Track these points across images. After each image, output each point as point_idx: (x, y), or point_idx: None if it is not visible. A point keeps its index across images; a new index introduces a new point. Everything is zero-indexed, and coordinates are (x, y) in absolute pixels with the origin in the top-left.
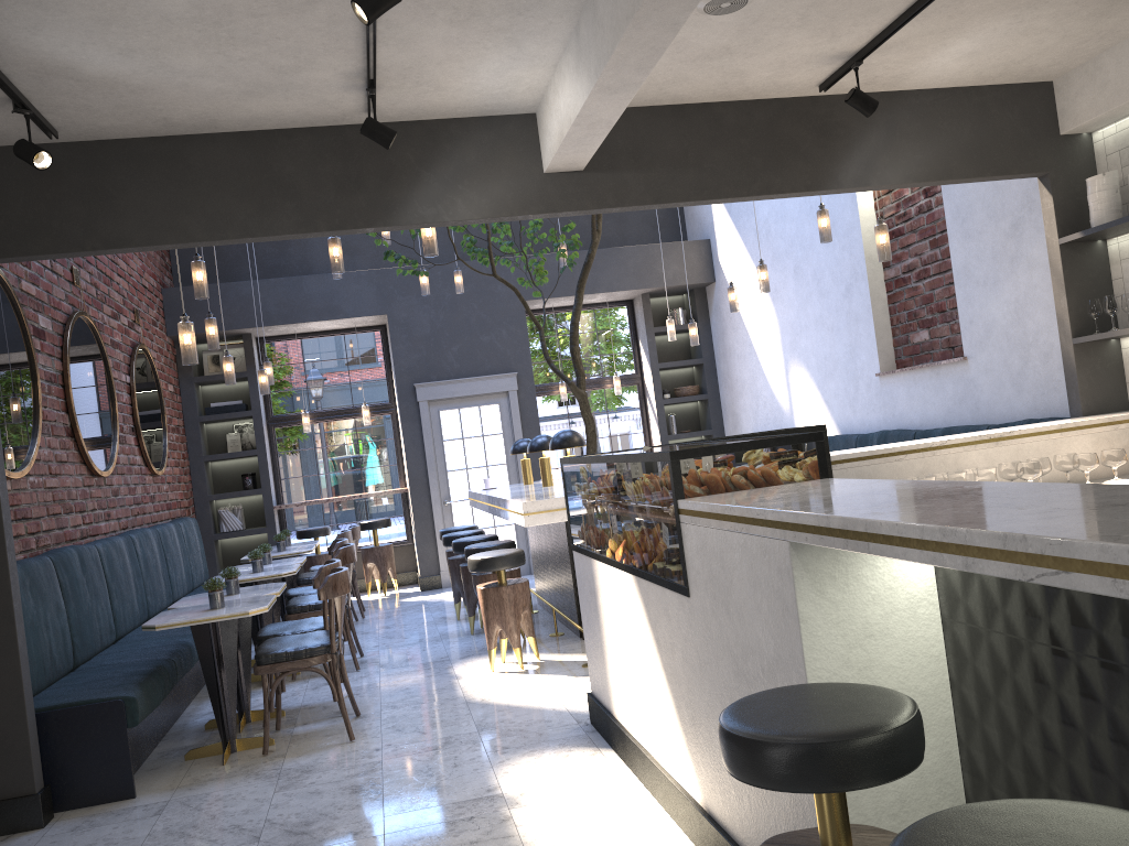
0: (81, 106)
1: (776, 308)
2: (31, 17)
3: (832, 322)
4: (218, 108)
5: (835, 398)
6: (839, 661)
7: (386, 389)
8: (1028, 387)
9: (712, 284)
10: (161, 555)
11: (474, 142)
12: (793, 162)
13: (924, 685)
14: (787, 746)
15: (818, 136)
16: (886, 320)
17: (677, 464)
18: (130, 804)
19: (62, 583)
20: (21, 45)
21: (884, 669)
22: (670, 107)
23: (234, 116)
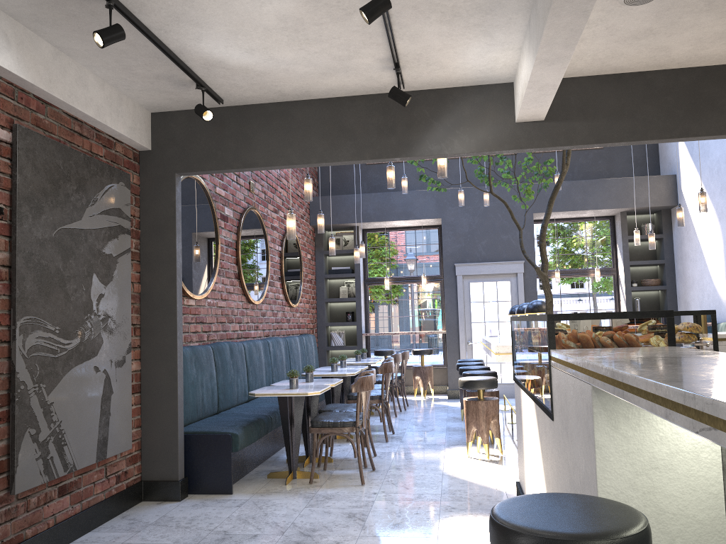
0: (232, 84)
1: (721, 226)
2: (195, 32)
3: None
4: (308, 84)
5: None
6: (626, 483)
7: (438, 266)
8: None
9: (676, 207)
10: (286, 354)
11: (469, 102)
12: (710, 113)
13: (701, 516)
14: (522, 535)
15: None
16: None
17: (552, 323)
18: (227, 497)
19: (216, 362)
20: (193, 49)
21: (666, 496)
22: (613, 75)
23: (318, 88)
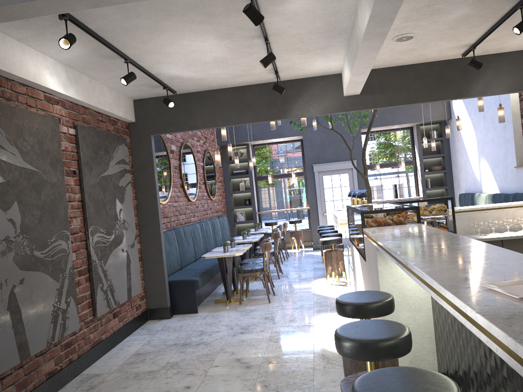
0: (183, 85)
1: (475, 133)
2: (167, 66)
3: (498, 141)
4: (226, 81)
5: (498, 176)
6: (391, 285)
7: (302, 166)
8: None
9: (450, 120)
10: (212, 230)
11: (317, 86)
12: (450, 86)
13: (421, 296)
14: (347, 305)
15: (462, 74)
16: (521, 142)
17: (363, 216)
18: (196, 315)
19: (177, 239)
20: (165, 73)
21: (407, 289)
22: (397, 67)
23: (231, 83)
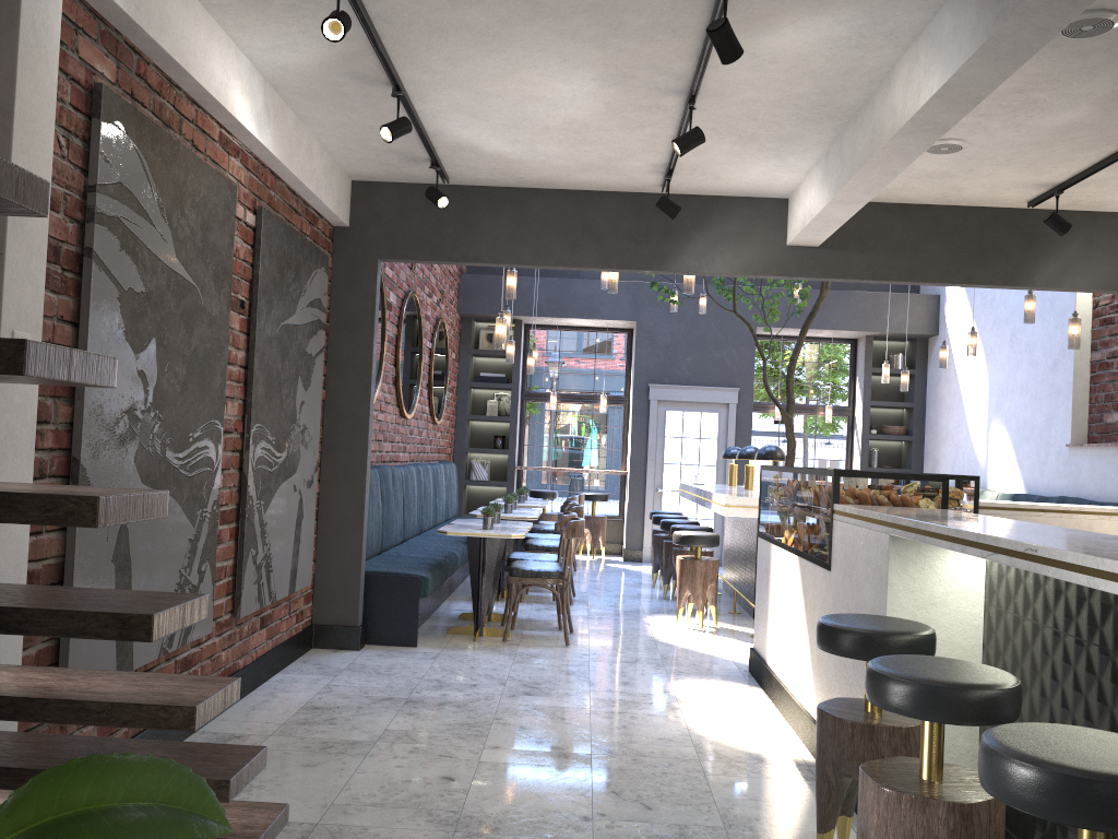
0: (470, 166)
1: (988, 369)
2: (465, 121)
3: (1036, 391)
4: (559, 175)
5: (1026, 460)
6: (909, 615)
7: (623, 384)
8: None
9: (935, 337)
10: (433, 487)
11: (737, 216)
12: (995, 260)
13: (964, 643)
14: (850, 632)
15: (1022, 241)
16: (1085, 397)
17: (837, 479)
18: (414, 650)
19: (382, 490)
20: (452, 134)
21: (939, 626)
22: (898, 205)
23: (567, 180)
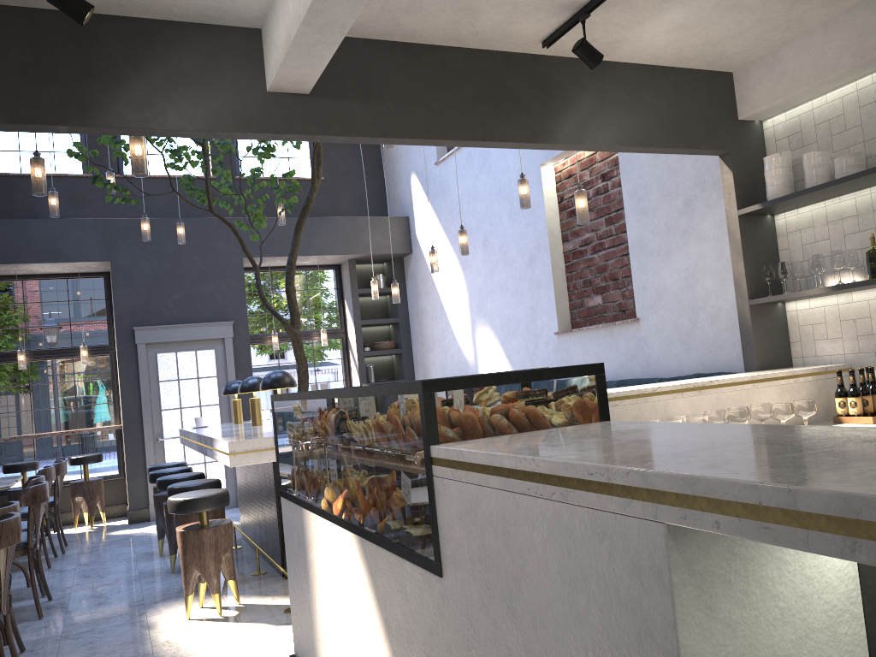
0: None
1: (466, 276)
2: None
3: (516, 287)
4: None
5: (516, 353)
6: None
7: (106, 332)
8: (696, 345)
9: (409, 255)
10: None
11: (191, 49)
12: (515, 113)
13: None
14: None
15: (538, 92)
16: (564, 286)
17: (431, 397)
18: None
19: None
20: None
21: None
22: (400, 44)
23: None
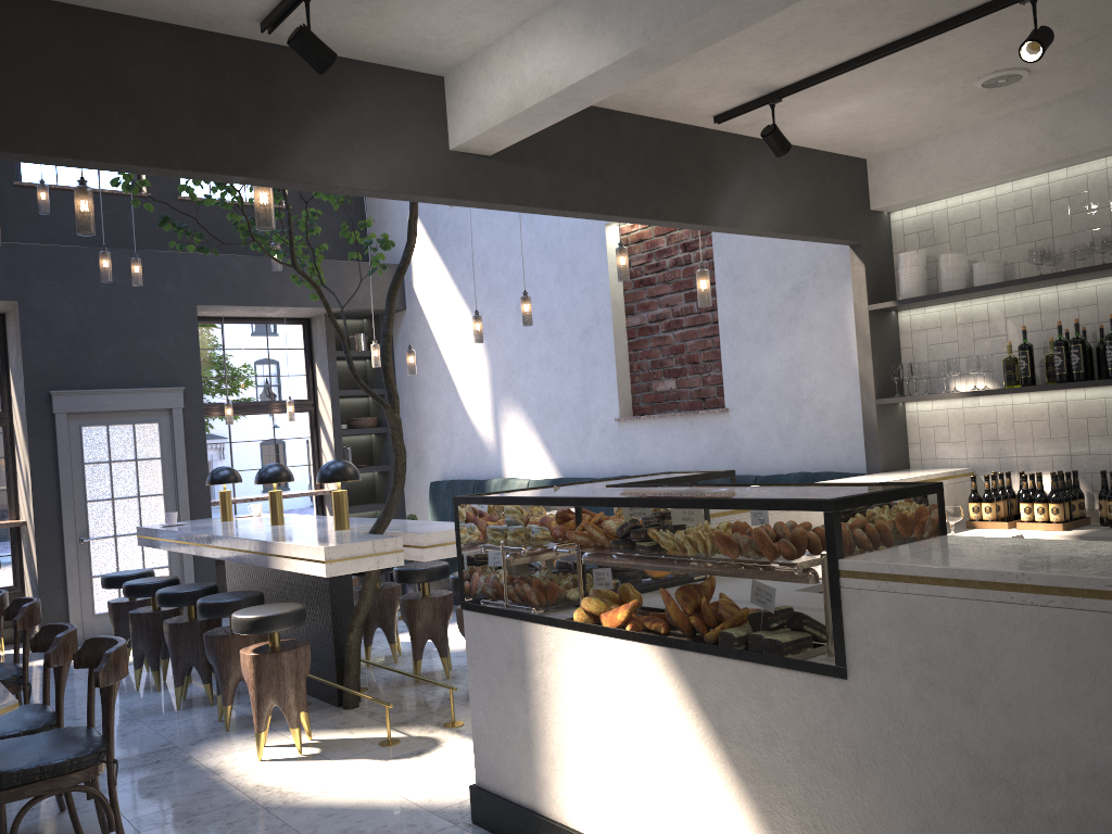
0: None
1: (489, 344)
2: None
3: (563, 363)
4: None
5: (558, 440)
6: None
7: None
8: (798, 441)
9: (401, 312)
10: None
11: (375, 95)
12: (680, 190)
13: None
14: None
15: (701, 168)
16: (627, 366)
17: (838, 515)
18: None
19: None
20: None
21: None
22: None
23: None
